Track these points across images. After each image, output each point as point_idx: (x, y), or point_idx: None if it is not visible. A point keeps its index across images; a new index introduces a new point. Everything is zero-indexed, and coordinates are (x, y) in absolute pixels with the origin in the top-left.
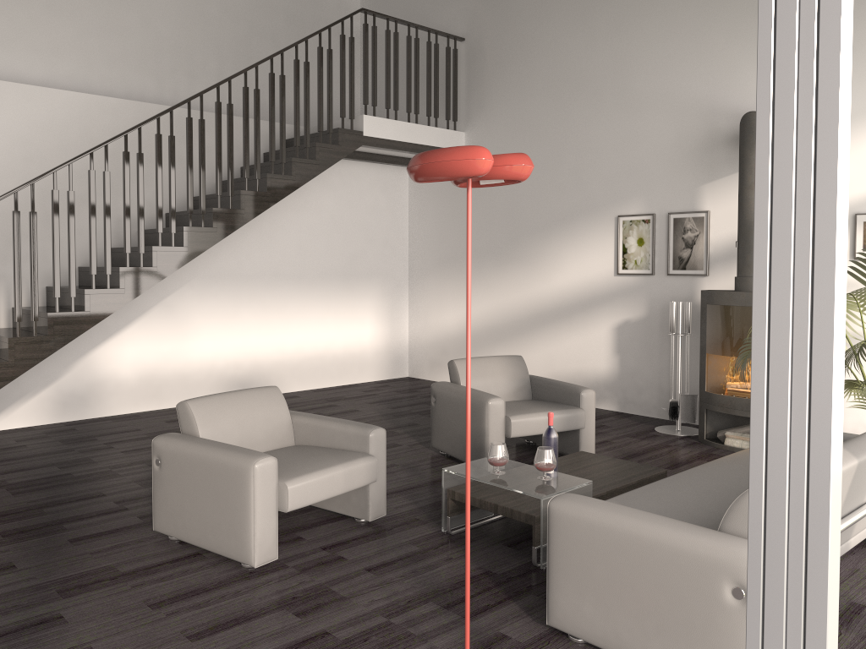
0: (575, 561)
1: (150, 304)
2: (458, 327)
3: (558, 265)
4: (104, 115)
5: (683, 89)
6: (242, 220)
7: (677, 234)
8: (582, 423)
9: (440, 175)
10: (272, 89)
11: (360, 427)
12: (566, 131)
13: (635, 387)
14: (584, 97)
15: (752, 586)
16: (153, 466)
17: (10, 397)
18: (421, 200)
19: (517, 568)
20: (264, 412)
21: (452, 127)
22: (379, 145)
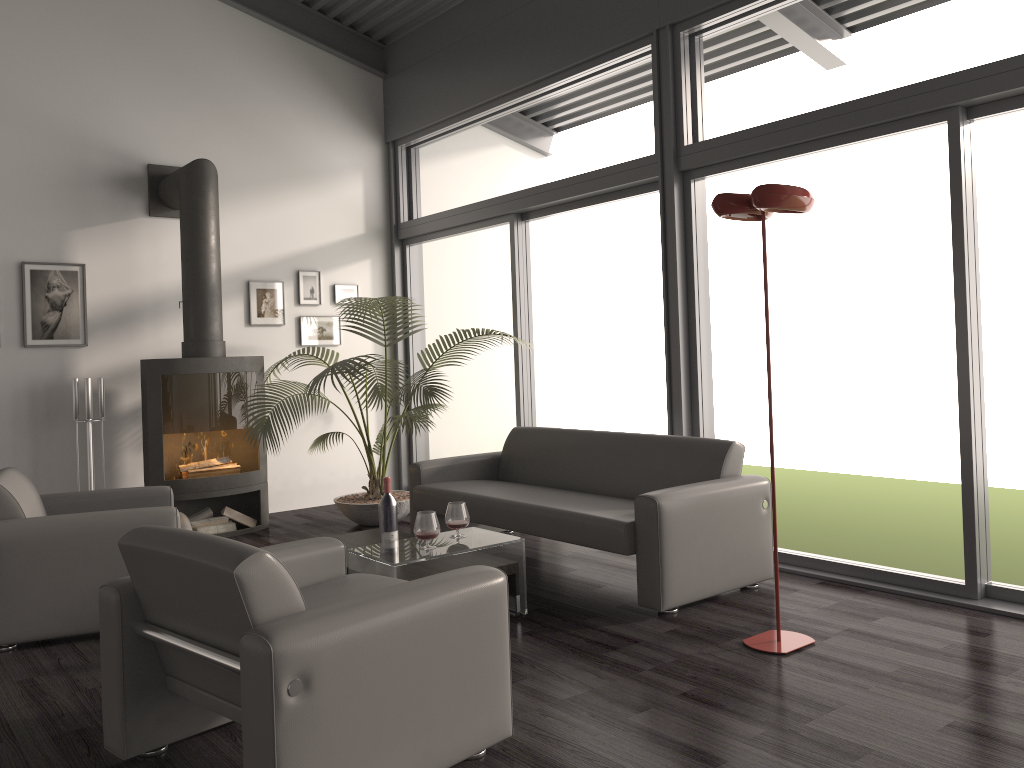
0: (683, 539)
1: None
2: None
3: None
4: None
5: (37, 100)
6: None
7: (38, 291)
8: None
9: (799, 207)
10: None
11: (322, 541)
12: None
13: None
14: None
15: (972, 424)
16: (283, 703)
17: None
18: None
19: (518, 623)
20: None
21: None
22: None
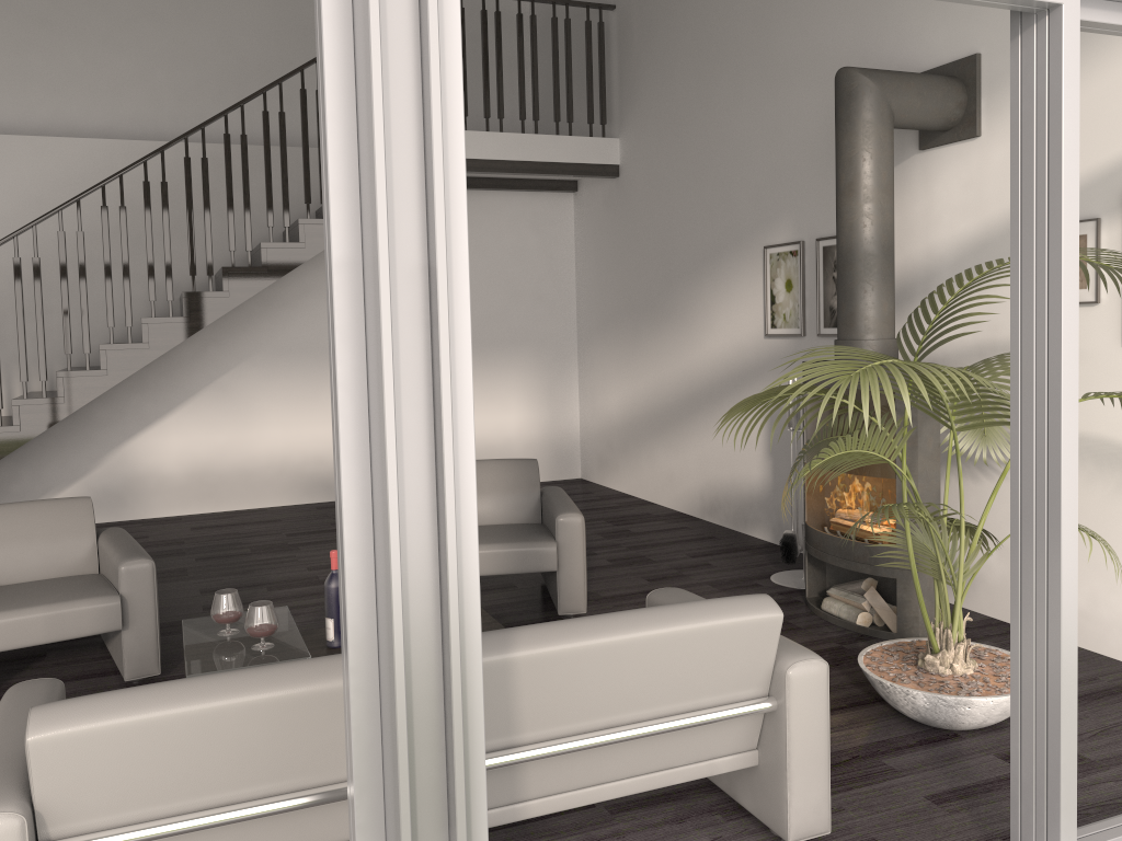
0: None
1: (200, 386)
2: (621, 412)
3: (709, 324)
4: (132, 162)
5: (830, 40)
6: (265, 280)
7: (828, 272)
8: (550, 563)
9: None
10: (303, 111)
11: (121, 556)
12: (711, 124)
13: (789, 508)
14: (728, 71)
15: None
16: None
17: (32, 493)
18: (585, 237)
19: None
20: (48, 531)
21: (608, 132)
22: (473, 169)
